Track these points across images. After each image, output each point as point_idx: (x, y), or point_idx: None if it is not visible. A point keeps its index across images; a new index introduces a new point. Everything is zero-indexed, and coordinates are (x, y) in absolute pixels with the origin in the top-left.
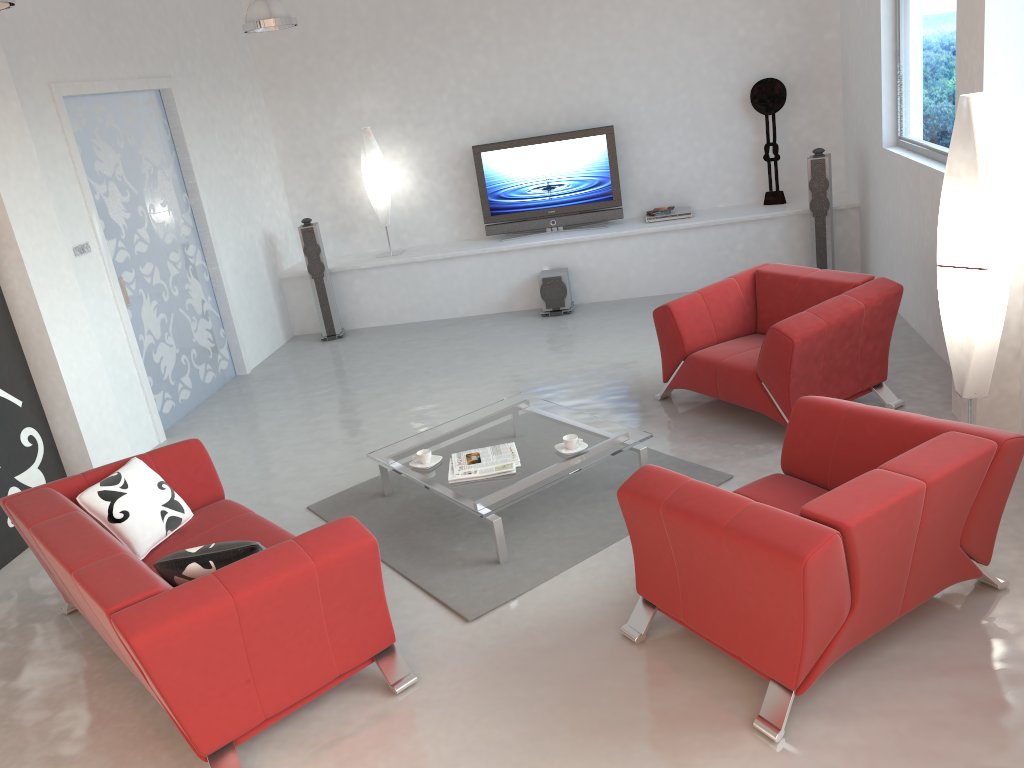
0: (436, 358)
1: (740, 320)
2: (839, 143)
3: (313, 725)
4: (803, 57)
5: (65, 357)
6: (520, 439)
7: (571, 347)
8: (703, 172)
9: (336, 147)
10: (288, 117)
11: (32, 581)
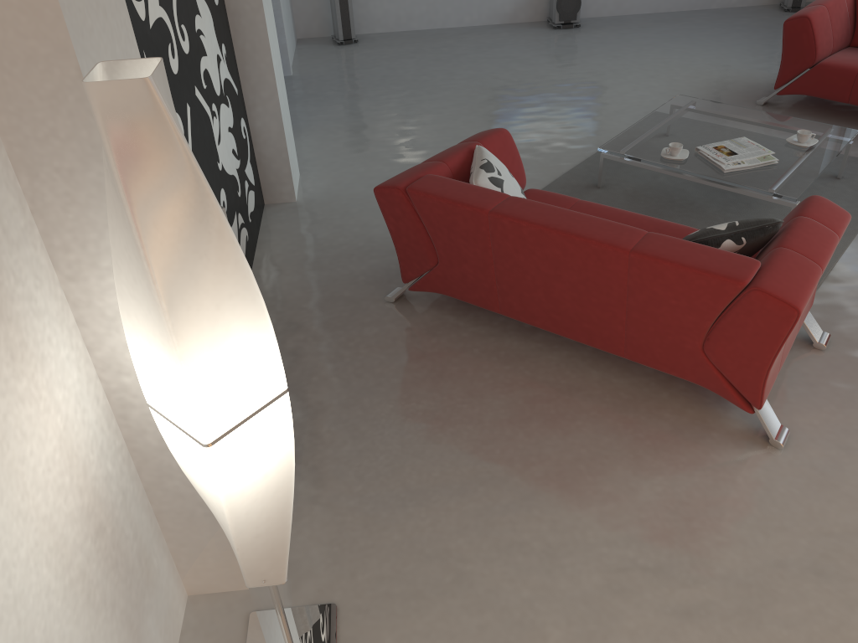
0: (489, 64)
1: (845, 34)
2: None
3: (776, 379)
4: None
5: (271, 42)
6: (738, 135)
7: (618, 58)
8: None
9: None
10: None
11: (307, 274)
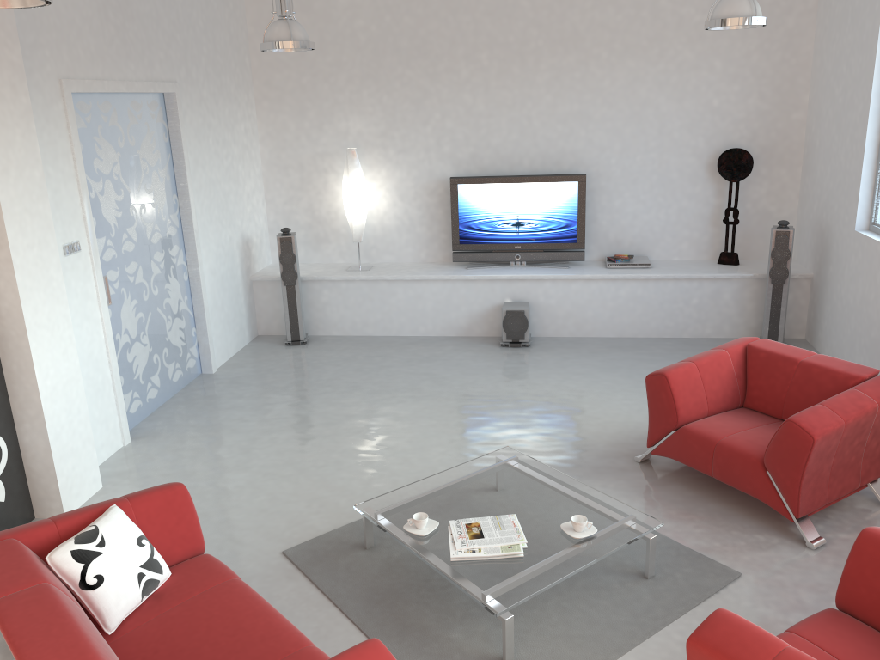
0: (402, 380)
1: (730, 393)
2: (793, 215)
3: None
4: (770, 132)
5: (43, 364)
6: (519, 509)
7: (536, 385)
8: (663, 226)
9: (319, 162)
10: (277, 129)
11: None
